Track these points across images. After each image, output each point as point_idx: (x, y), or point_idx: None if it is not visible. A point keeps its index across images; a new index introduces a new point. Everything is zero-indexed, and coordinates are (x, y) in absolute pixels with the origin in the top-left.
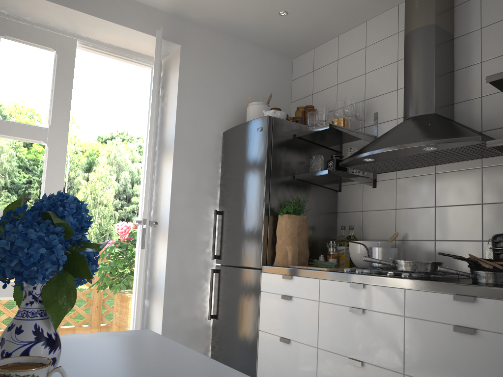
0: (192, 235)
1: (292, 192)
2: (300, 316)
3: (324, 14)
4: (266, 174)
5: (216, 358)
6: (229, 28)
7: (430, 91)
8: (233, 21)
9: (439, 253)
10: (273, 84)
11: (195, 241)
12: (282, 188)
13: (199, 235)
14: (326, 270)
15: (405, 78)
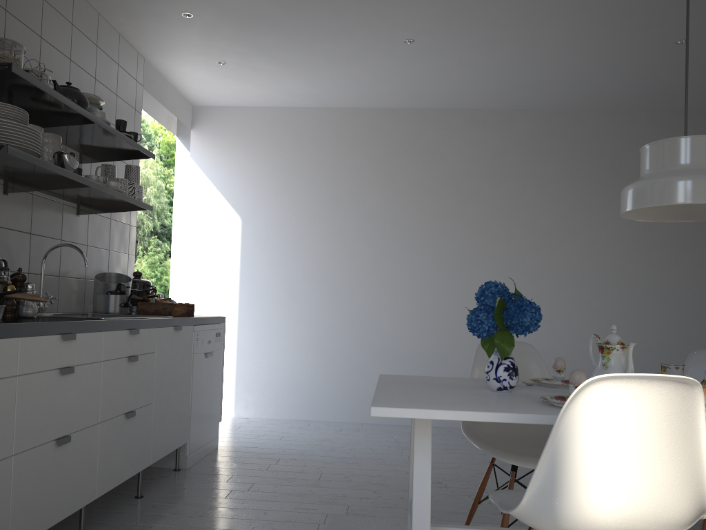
0: None
1: None
2: None
3: None
4: None
5: None
6: None
7: None
8: None
9: None
10: None
11: None
12: None
13: None
14: None
15: None
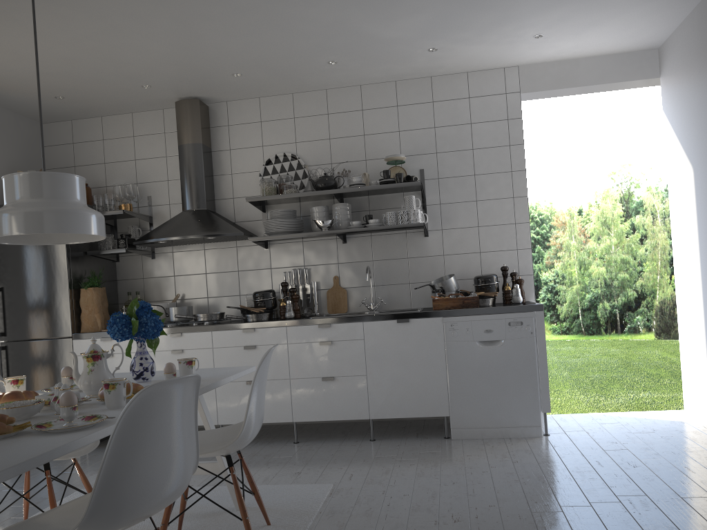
0: None
1: (85, 266)
2: (124, 367)
3: (98, 104)
4: (67, 252)
5: None
6: None
7: (203, 193)
8: (0, 93)
9: (228, 306)
10: (28, 151)
11: None
12: (79, 264)
13: None
14: None
15: (182, 179)
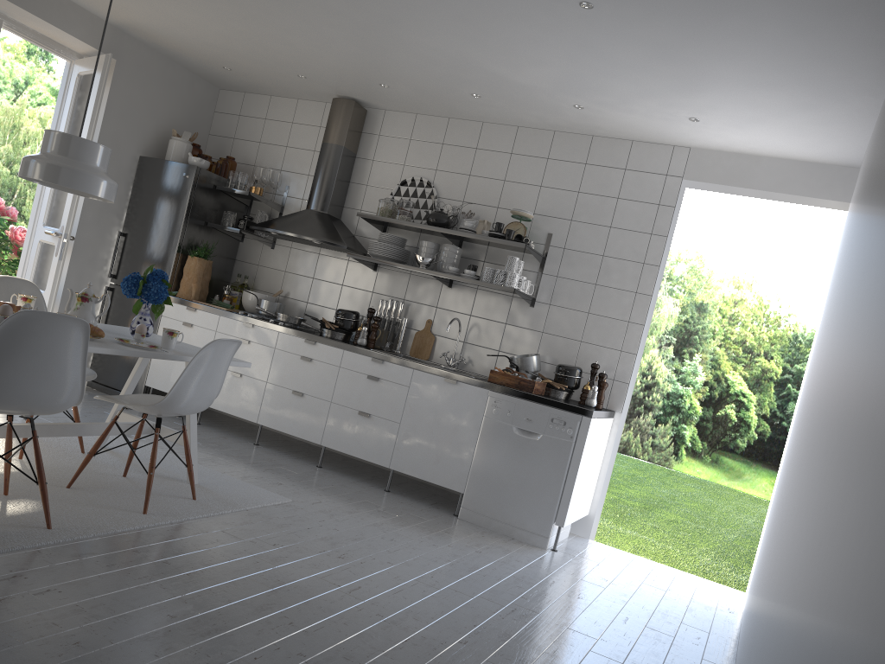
0: (94, 251)
1: (202, 236)
2: (198, 340)
3: (263, 83)
4: (185, 217)
5: (99, 367)
6: (168, 53)
7: (329, 196)
8: (175, 52)
9: (305, 313)
10: (196, 113)
11: (95, 257)
12: (195, 232)
13: (100, 253)
14: (225, 309)
15: (315, 177)
